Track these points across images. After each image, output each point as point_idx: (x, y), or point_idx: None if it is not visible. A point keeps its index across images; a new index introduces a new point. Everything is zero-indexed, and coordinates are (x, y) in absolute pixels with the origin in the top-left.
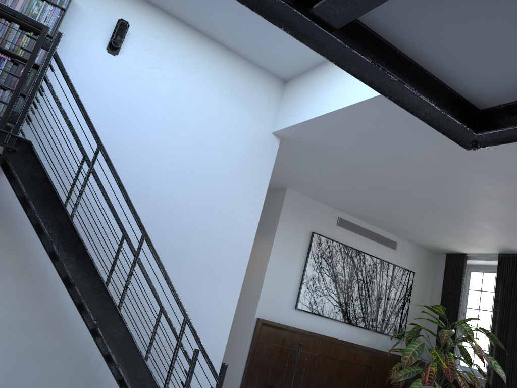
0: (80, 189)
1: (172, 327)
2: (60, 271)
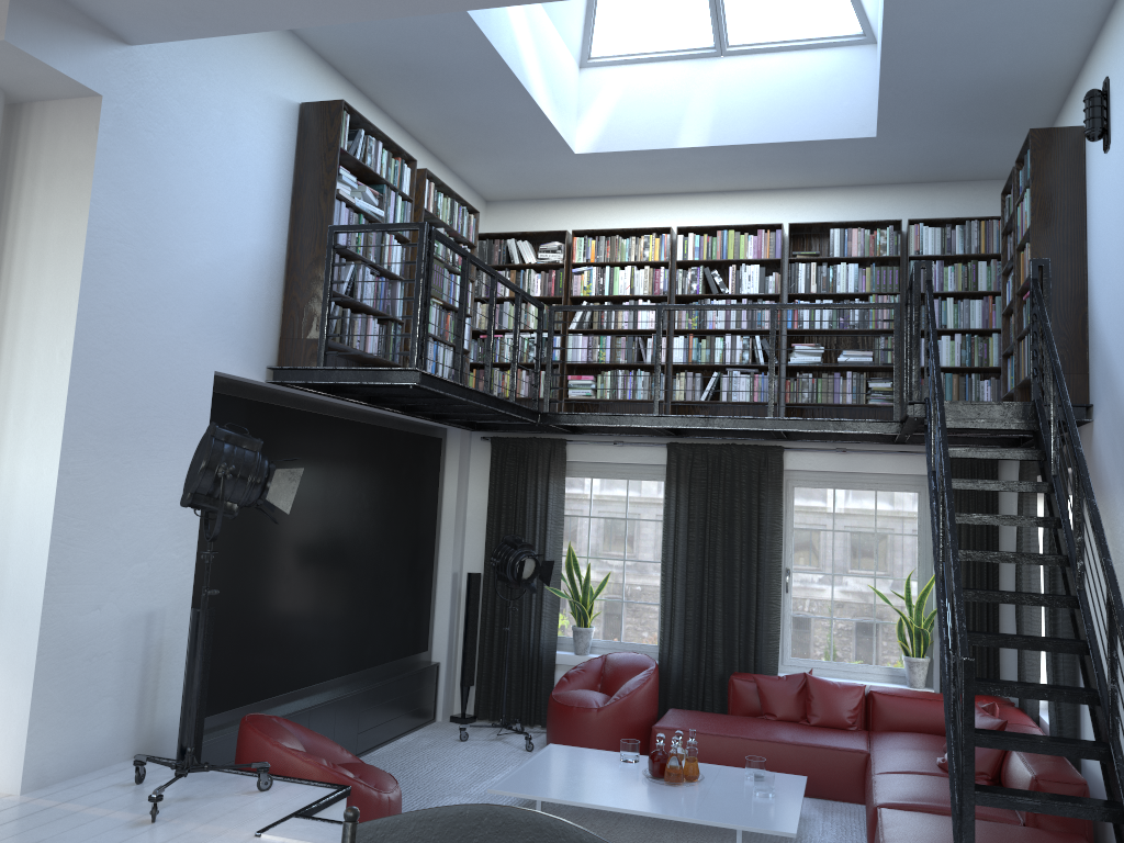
0: (1122, 402)
1: (1116, 620)
2: (1060, 550)
